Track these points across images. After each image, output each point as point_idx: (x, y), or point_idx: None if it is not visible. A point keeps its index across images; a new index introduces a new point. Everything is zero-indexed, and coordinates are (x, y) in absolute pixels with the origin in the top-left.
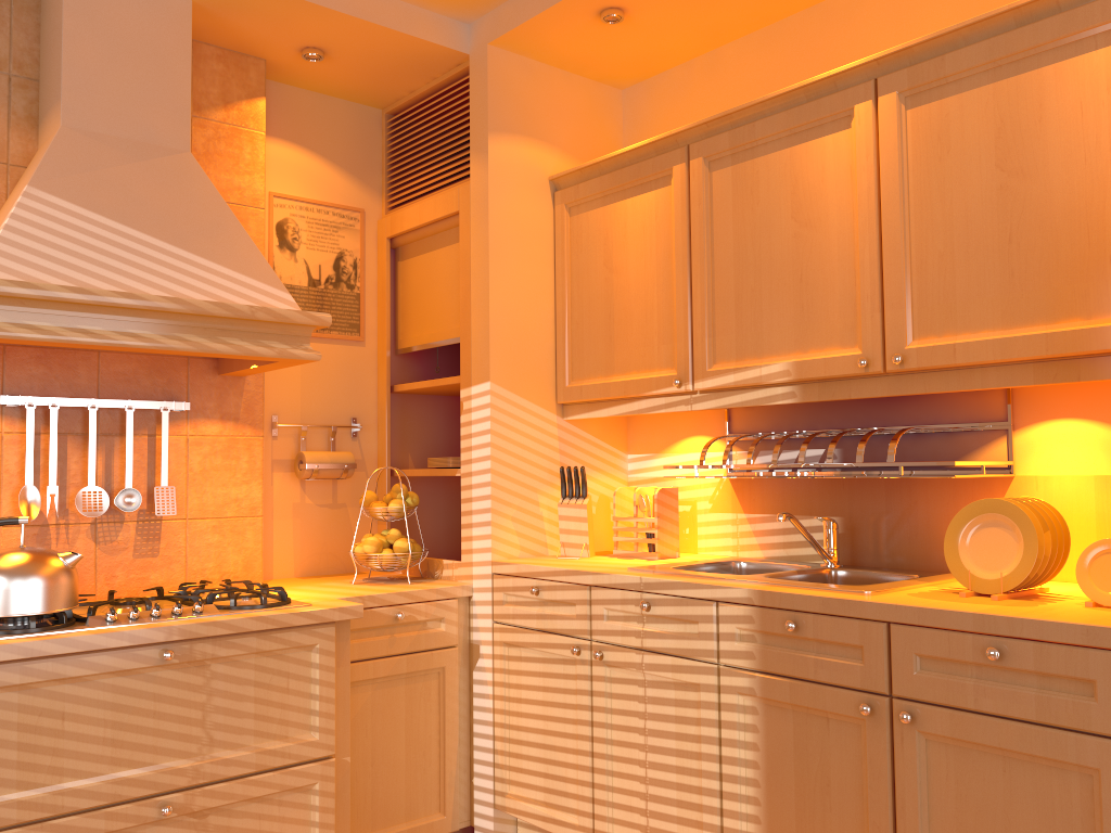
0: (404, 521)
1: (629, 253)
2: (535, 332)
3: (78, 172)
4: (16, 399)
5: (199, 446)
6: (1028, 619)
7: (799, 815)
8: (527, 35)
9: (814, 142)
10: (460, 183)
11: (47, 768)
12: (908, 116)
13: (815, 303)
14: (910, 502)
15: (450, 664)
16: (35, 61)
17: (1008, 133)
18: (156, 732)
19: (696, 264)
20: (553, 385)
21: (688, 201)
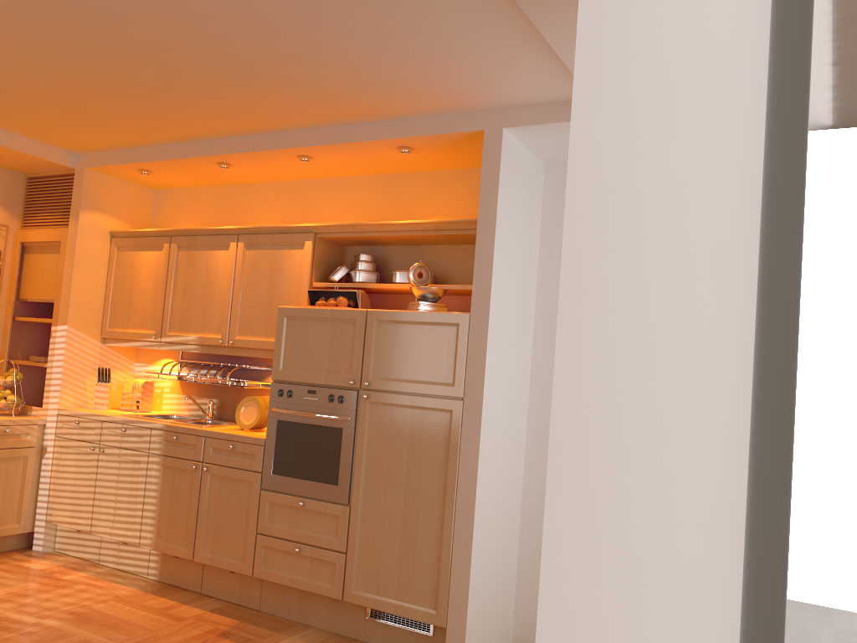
0: (12, 386)
1: (142, 275)
2: (94, 303)
3: None
4: None
5: None
6: (242, 435)
7: (169, 507)
8: (105, 169)
9: (216, 251)
10: (63, 227)
11: None
12: (247, 252)
13: (209, 314)
14: (243, 395)
15: (31, 455)
16: None
17: (273, 269)
18: None
19: (168, 288)
20: (100, 328)
21: (168, 260)
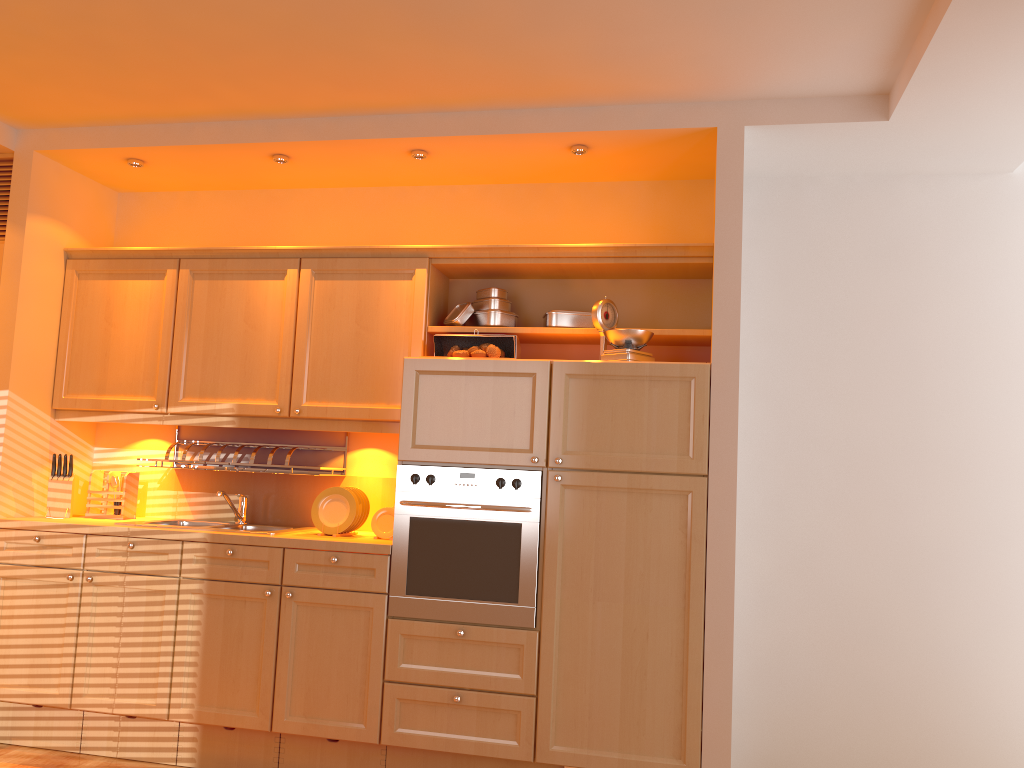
0: None
1: (127, 316)
2: (43, 357)
3: None
4: None
5: None
6: (350, 543)
7: (223, 656)
8: (68, 154)
9: (262, 281)
10: None
11: None
12: (316, 283)
13: (253, 372)
14: (290, 487)
15: None
16: None
17: (363, 307)
18: None
19: (177, 334)
20: (51, 395)
21: (176, 293)
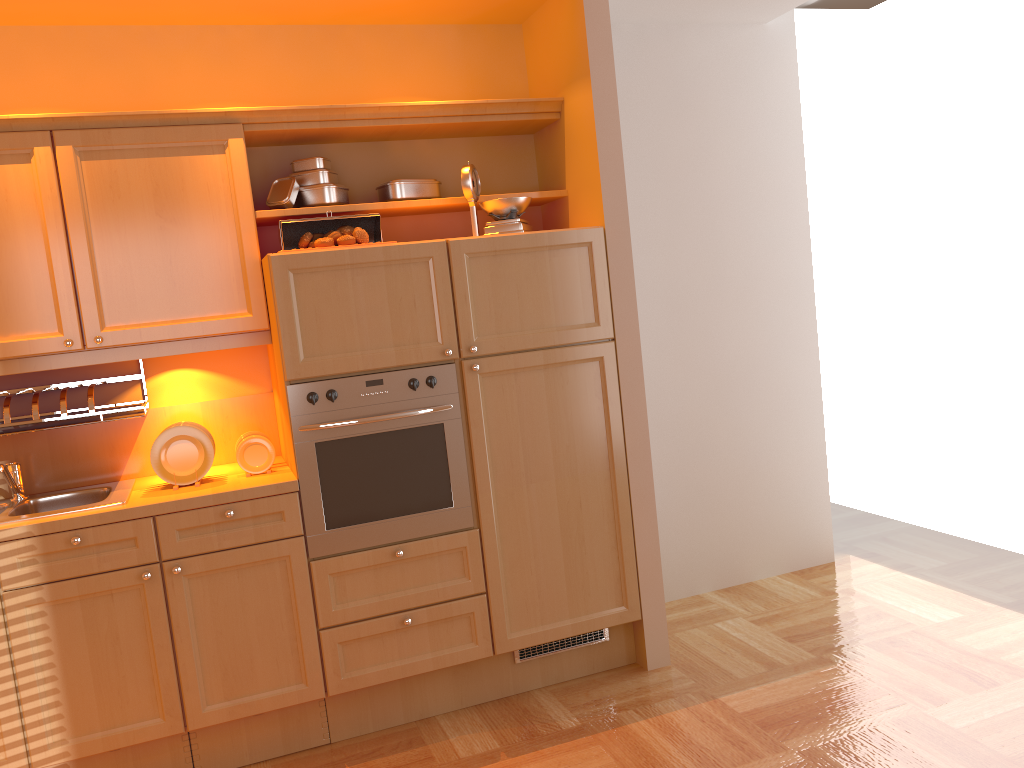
0: None
1: None
2: None
3: None
4: None
5: None
6: (245, 489)
7: (95, 669)
8: None
9: None
10: None
11: None
12: (84, 166)
13: (12, 297)
14: (71, 438)
15: None
16: None
17: (163, 194)
18: None
19: None
20: None
21: None
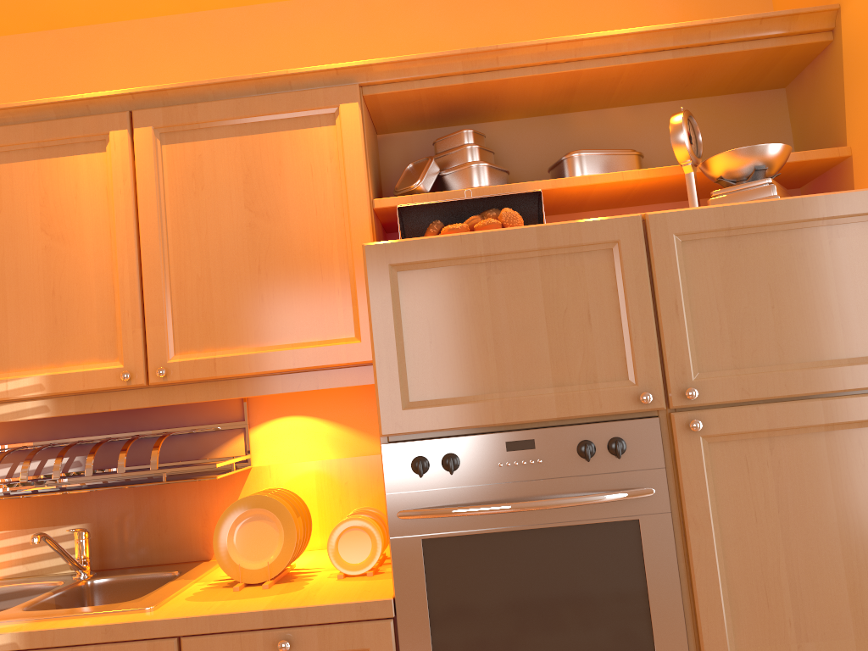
0: None
1: None
2: None
3: None
4: None
5: None
6: (312, 607)
7: None
8: None
9: (66, 159)
10: None
11: None
12: (164, 151)
13: (71, 316)
14: (160, 500)
15: None
16: None
17: (254, 181)
18: None
19: None
20: None
21: None
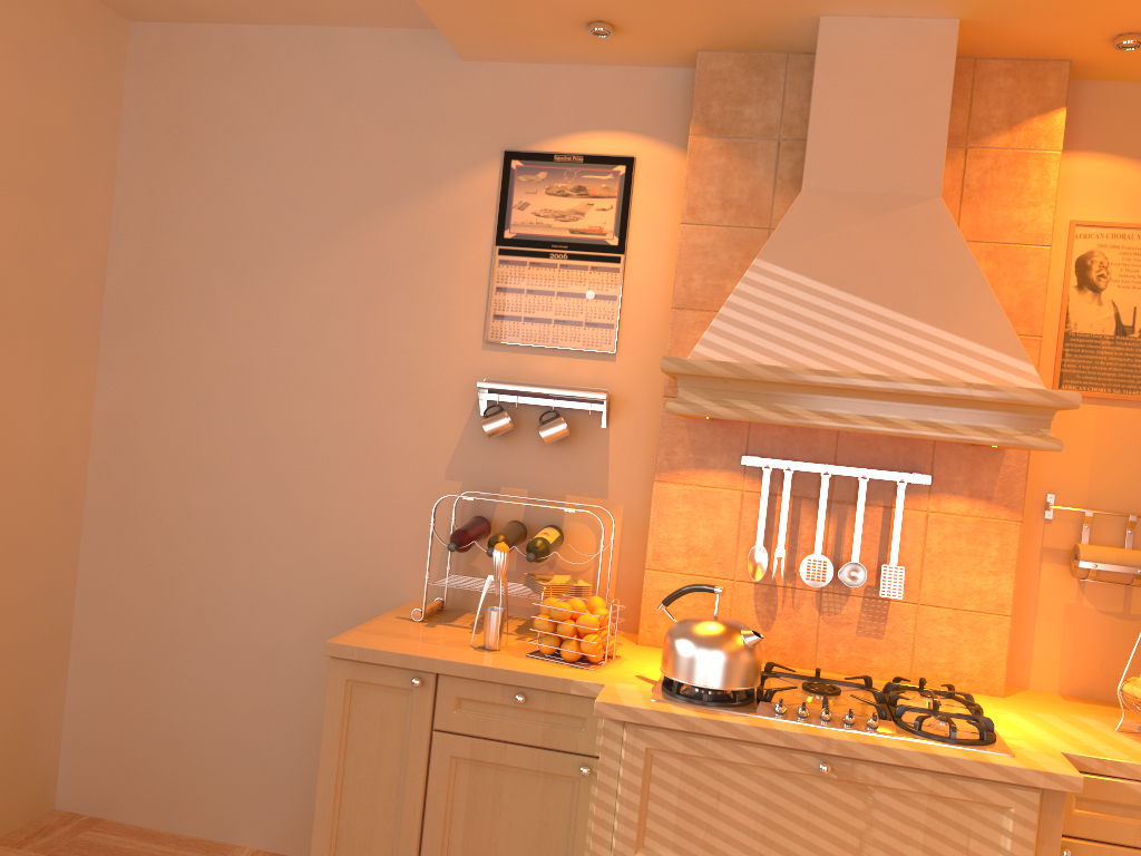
0: None
1: None
2: None
3: (808, 238)
4: (755, 460)
5: (939, 524)
6: None
7: None
8: None
9: None
10: None
11: (699, 841)
12: None
13: None
14: None
15: None
16: (803, 120)
17: None
18: (807, 844)
19: None
20: None
21: None
